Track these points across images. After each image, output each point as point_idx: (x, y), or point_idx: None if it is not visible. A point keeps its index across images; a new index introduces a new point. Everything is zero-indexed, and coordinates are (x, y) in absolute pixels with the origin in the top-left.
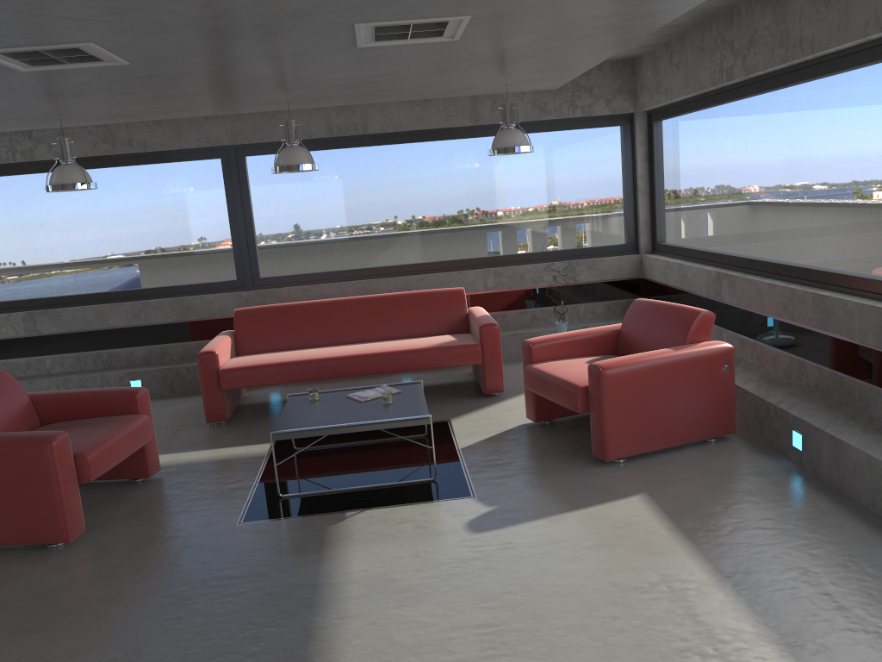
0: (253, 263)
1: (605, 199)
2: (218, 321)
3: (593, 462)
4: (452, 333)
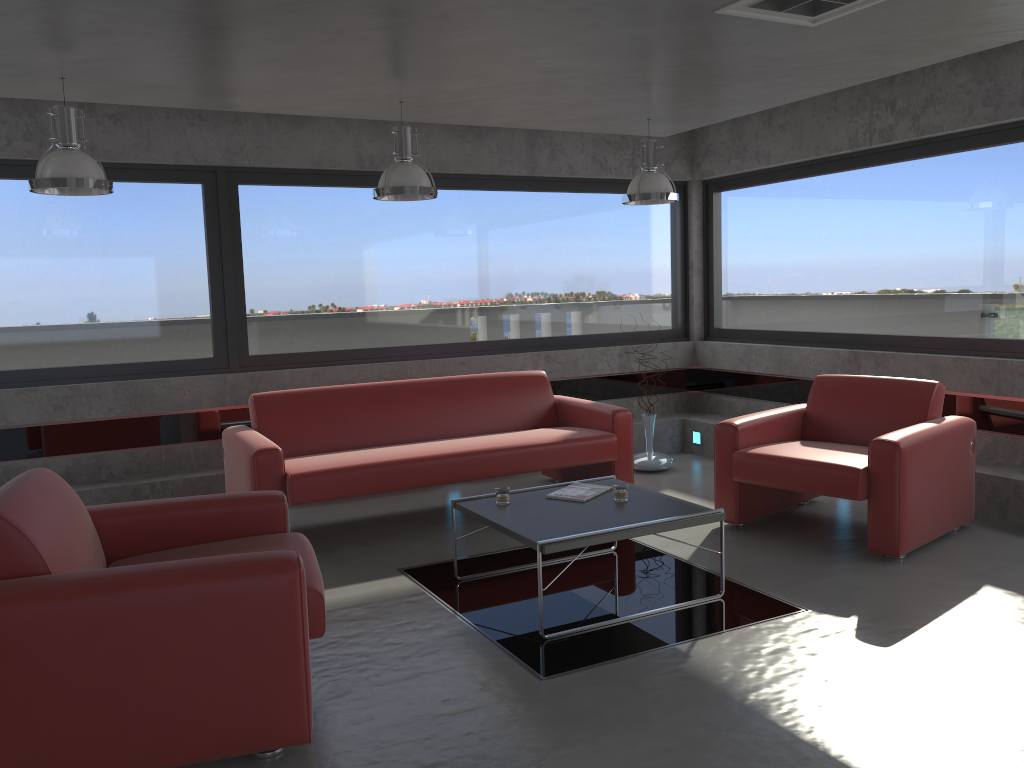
0: (241, 334)
1: (656, 276)
2: (188, 416)
3: (872, 560)
4: (539, 427)
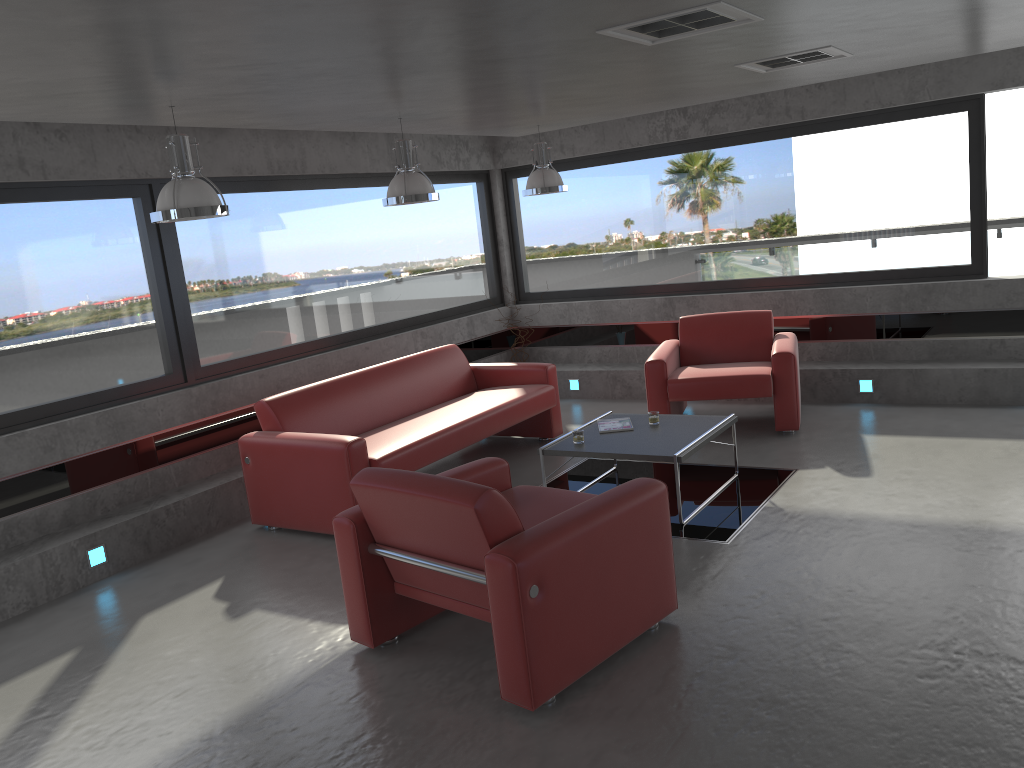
0: (192, 347)
1: (476, 254)
2: (164, 436)
3: (781, 436)
4: (467, 391)
